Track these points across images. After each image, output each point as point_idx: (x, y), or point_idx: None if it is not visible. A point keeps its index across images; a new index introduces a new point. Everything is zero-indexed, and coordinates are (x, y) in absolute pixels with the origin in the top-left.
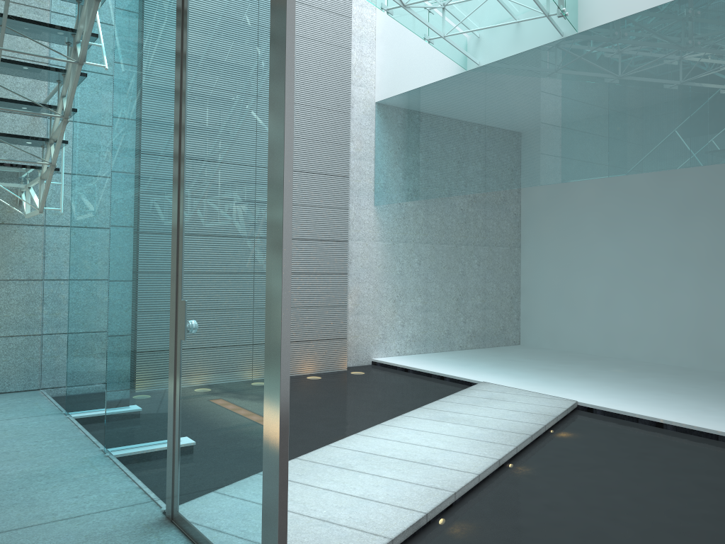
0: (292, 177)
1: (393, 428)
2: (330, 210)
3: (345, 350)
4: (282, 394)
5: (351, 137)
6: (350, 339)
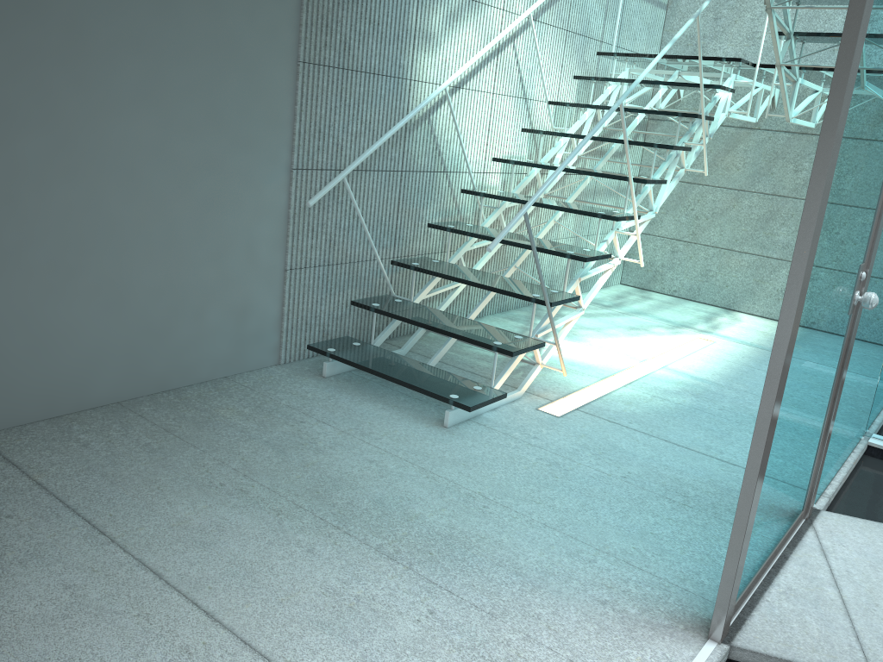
0: (840, 107)
1: None
2: None
3: None
4: (765, 391)
5: None
6: None
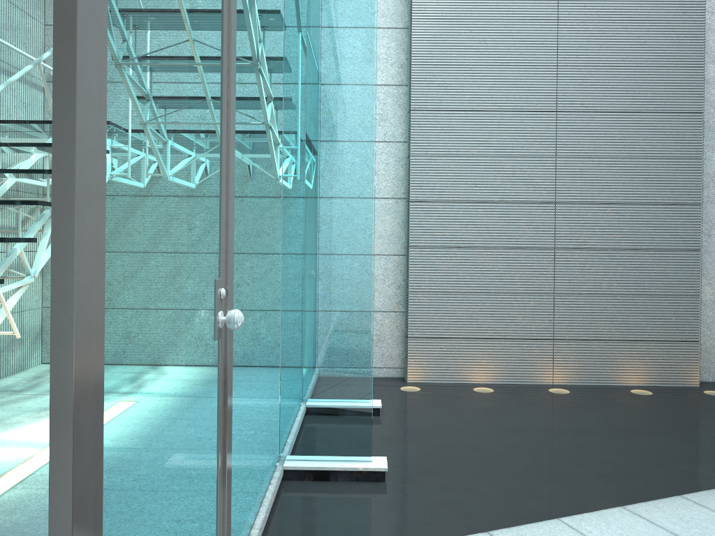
0: (74, 0)
1: (699, 511)
2: (670, 162)
3: (696, 358)
4: (53, 496)
5: (710, 56)
6: (709, 343)
